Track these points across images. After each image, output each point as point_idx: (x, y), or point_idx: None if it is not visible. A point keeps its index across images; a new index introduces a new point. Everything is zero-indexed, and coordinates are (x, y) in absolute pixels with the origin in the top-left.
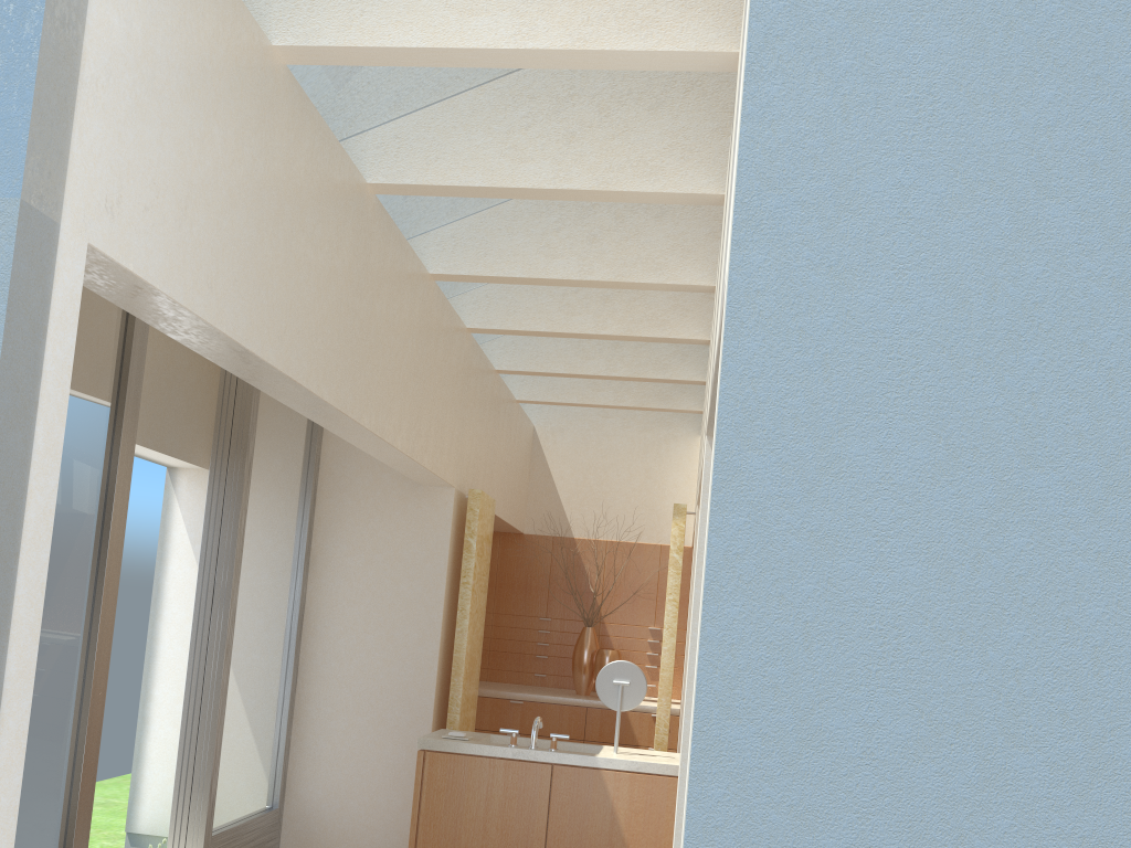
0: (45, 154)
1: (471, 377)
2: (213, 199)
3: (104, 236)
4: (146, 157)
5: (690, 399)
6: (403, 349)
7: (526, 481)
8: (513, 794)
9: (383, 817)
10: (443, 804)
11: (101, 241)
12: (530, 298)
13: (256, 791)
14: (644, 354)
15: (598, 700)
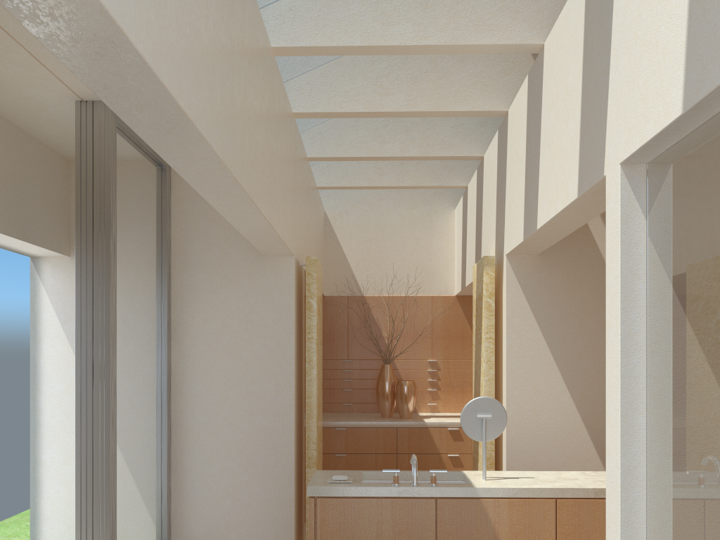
0: None
1: (297, 159)
2: None
3: None
4: None
5: (457, 176)
6: (261, 115)
7: (323, 254)
8: (401, 529)
9: None
10: None
11: None
12: (347, 83)
13: (148, 538)
14: (431, 137)
15: (404, 421)
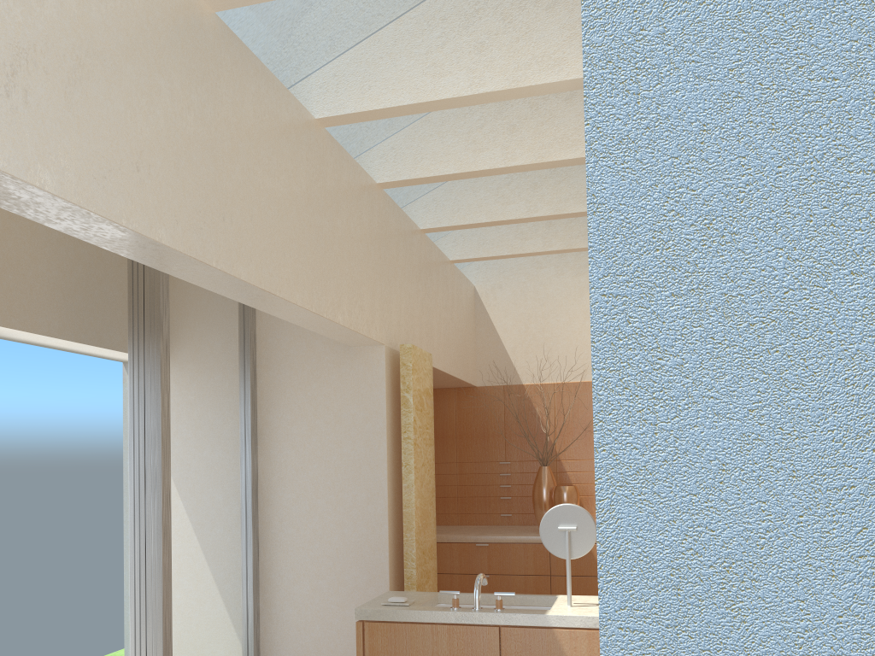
0: None
1: (389, 234)
2: None
3: None
4: None
5: None
6: (289, 196)
7: (472, 338)
8: None
9: None
10: None
11: None
12: (436, 142)
13: None
14: (563, 190)
15: None
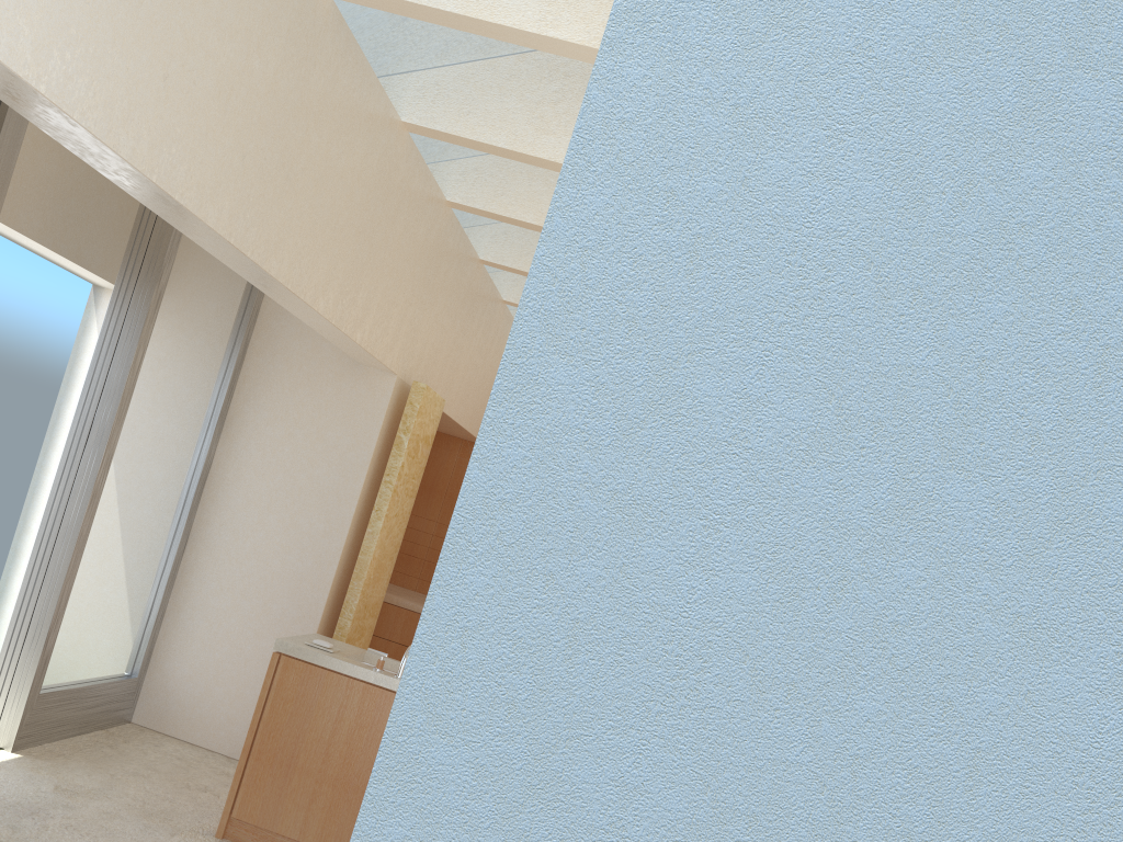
0: None
1: (442, 257)
2: None
3: None
4: None
5: None
6: (346, 199)
7: None
8: (365, 722)
9: (247, 712)
10: (288, 716)
11: None
12: (523, 182)
13: (112, 655)
14: None
15: None
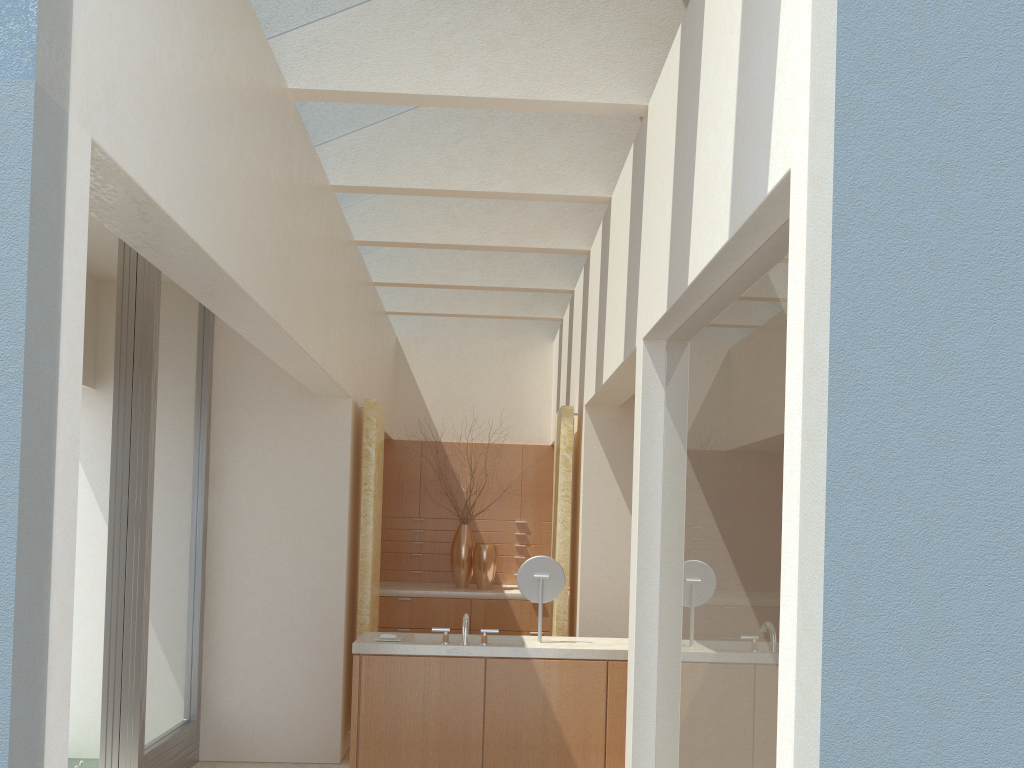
0: (52, 30)
1: (358, 289)
2: (183, 95)
3: (103, 131)
4: (132, 43)
5: (551, 307)
6: (316, 261)
7: (393, 390)
8: (449, 689)
9: (302, 719)
10: (382, 704)
11: (101, 136)
12: (416, 211)
13: (176, 706)
14: (515, 265)
15: (481, 592)
